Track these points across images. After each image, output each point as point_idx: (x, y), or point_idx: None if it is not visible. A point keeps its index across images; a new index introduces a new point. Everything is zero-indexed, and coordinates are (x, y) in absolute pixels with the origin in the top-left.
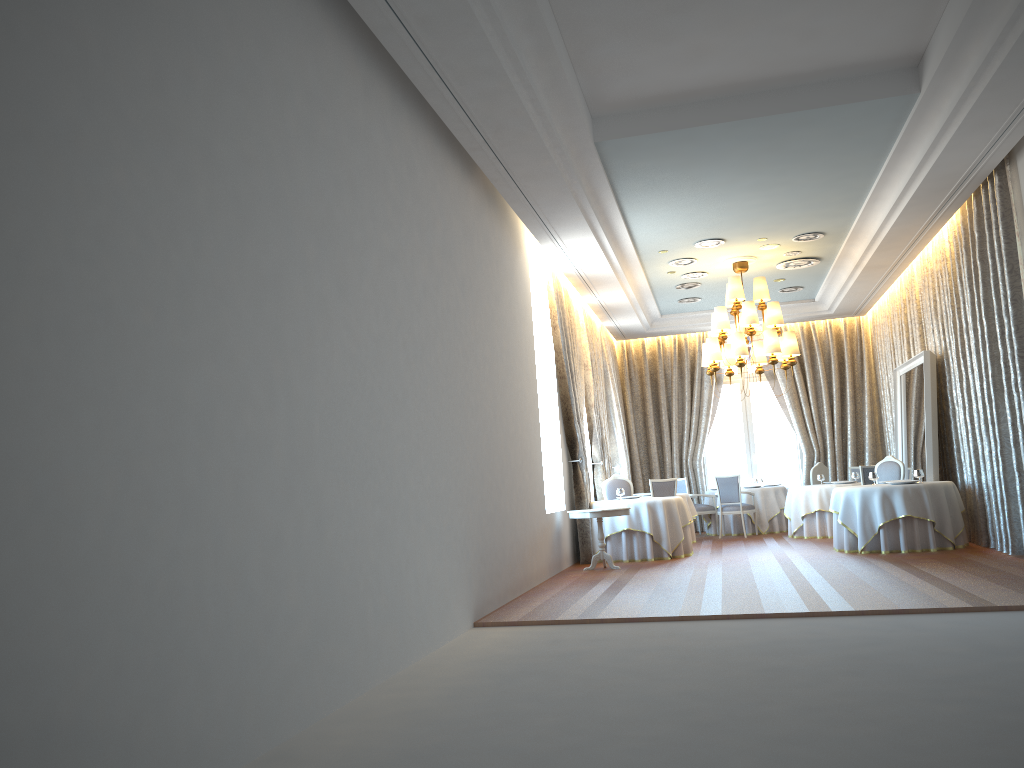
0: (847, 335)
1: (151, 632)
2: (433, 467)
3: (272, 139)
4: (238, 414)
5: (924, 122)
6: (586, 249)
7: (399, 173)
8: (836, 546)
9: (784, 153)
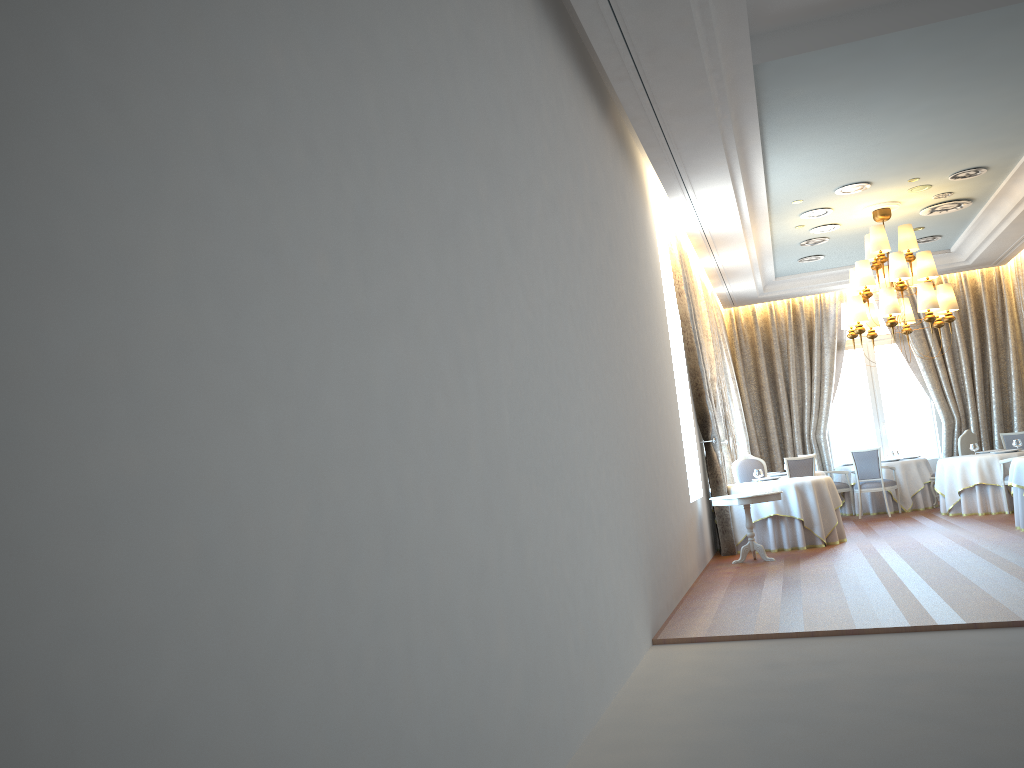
0: (985, 288)
1: (362, 732)
2: (606, 459)
3: (435, 39)
4: (431, 404)
5: None
6: (719, 202)
7: (549, 104)
8: (1021, 525)
9: (974, 65)
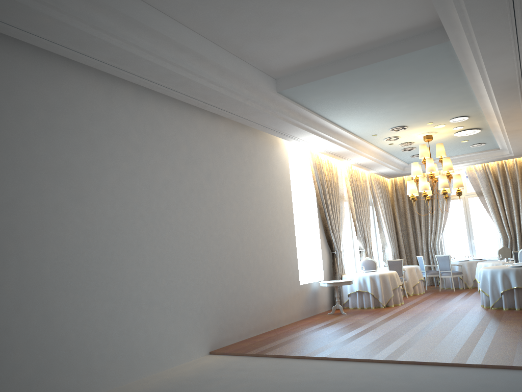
0: None
1: None
2: (169, 275)
3: (12, 136)
4: None
5: (468, 55)
6: (318, 141)
7: (142, 129)
8: (481, 303)
9: (395, 82)
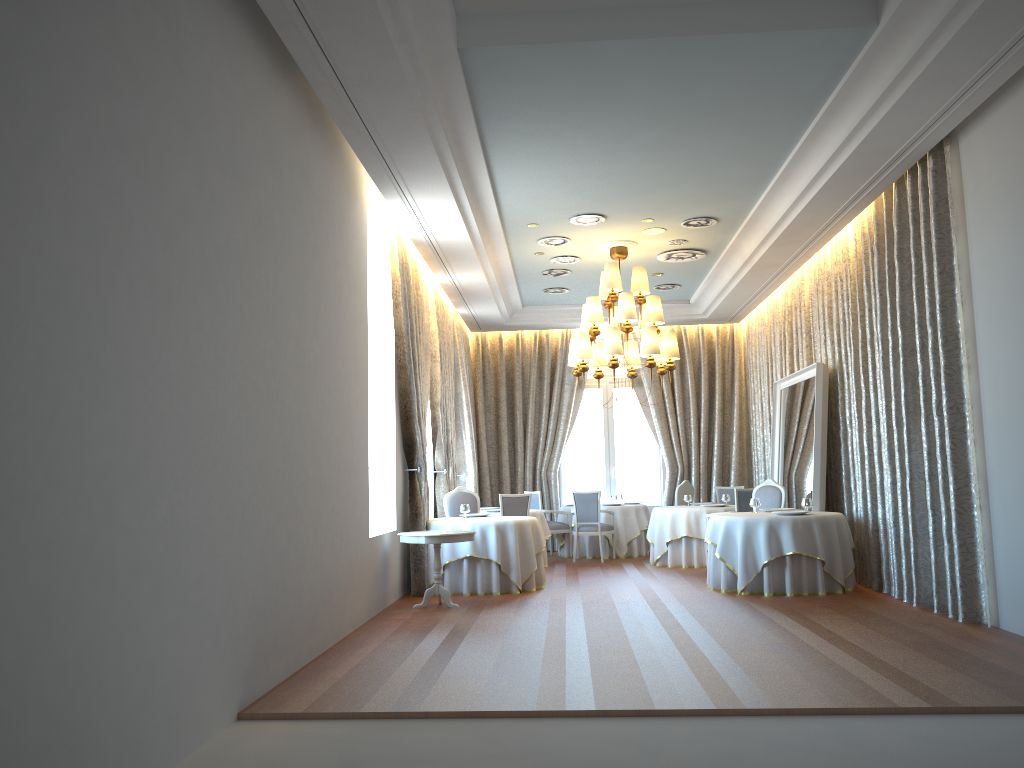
0: (719, 343)
1: None
2: (177, 486)
3: None
4: None
5: (871, 72)
6: (441, 209)
7: (145, 18)
8: (711, 583)
9: (696, 99)
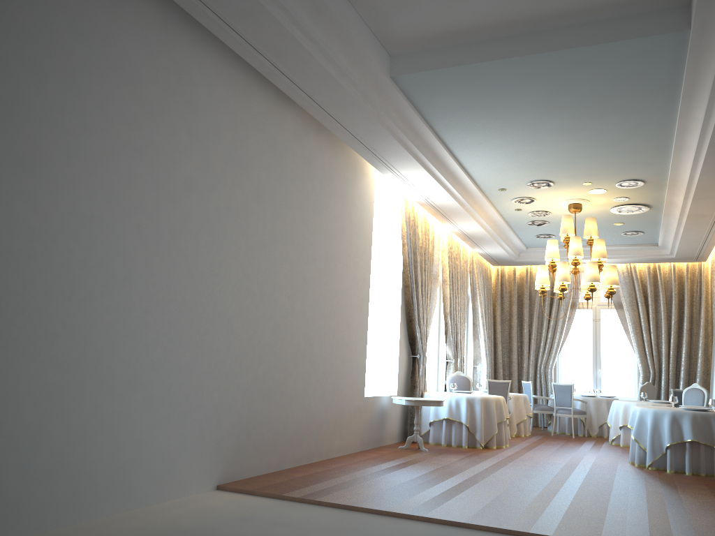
0: (688, 277)
1: None
2: (170, 342)
3: None
4: None
5: (703, 64)
6: (423, 180)
7: (162, 80)
8: (629, 458)
9: (574, 95)
